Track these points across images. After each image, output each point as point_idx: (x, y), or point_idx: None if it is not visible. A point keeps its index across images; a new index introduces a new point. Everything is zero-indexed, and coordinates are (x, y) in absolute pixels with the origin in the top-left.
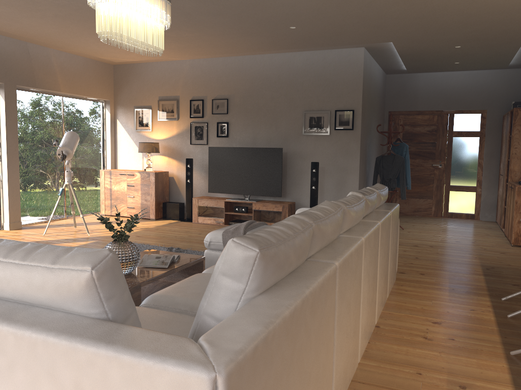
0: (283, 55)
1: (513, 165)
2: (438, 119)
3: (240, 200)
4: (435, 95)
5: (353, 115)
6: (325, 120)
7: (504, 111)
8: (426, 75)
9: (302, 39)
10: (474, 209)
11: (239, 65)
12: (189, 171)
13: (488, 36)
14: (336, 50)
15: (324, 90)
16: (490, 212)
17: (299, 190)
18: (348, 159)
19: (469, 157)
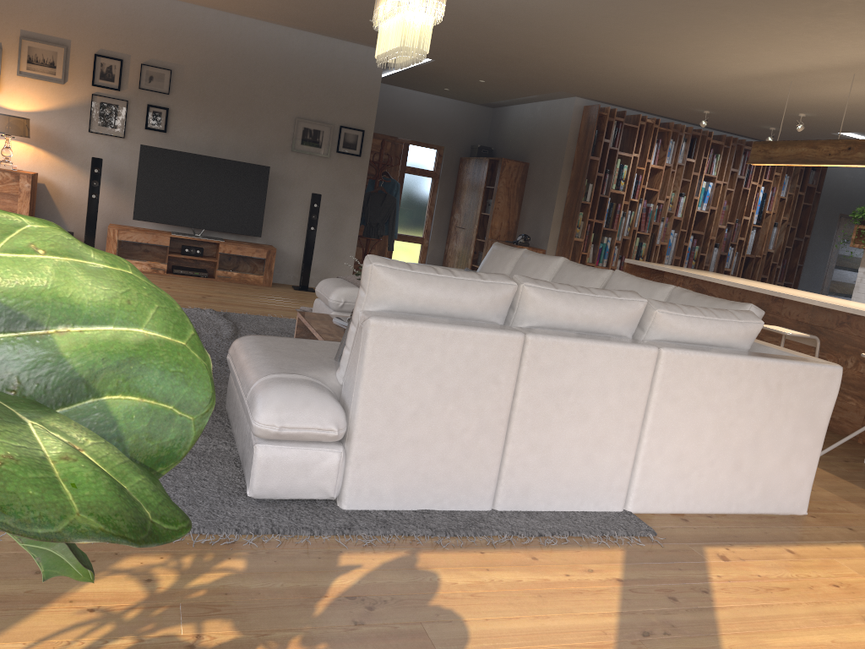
0: (273, 27)
1: (495, 221)
2: (392, 147)
3: (198, 237)
4: (392, 116)
5: (363, 137)
6: (326, 137)
7: (462, 153)
8: (385, 88)
9: (351, 29)
10: None
11: (198, 21)
12: (97, 180)
13: (525, 84)
14: (349, 44)
15: (328, 95)
16: None
17: (277, 229)
18: (350, 194)
19: (420, 201)
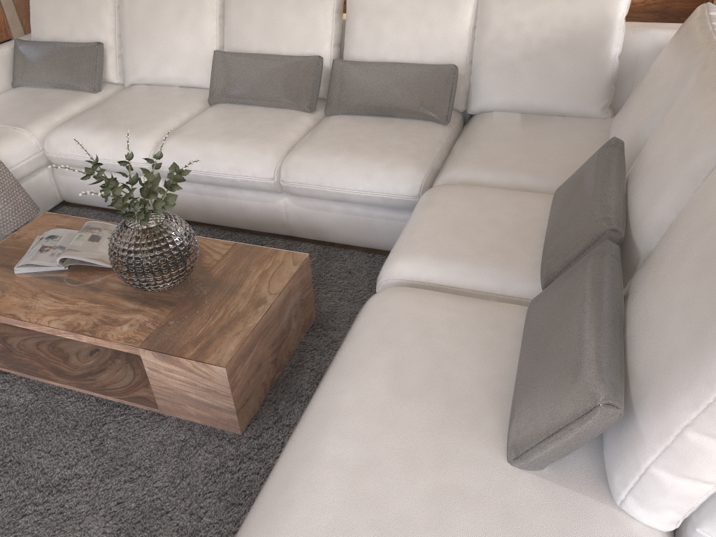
0: None
1: None
2: None
3: None
4: None
5: None
6: None
7: None
8: None
9: None
10: None
11: None
12: None
13: None
14: None
15: None
16: None
17: None
18: None
19: None
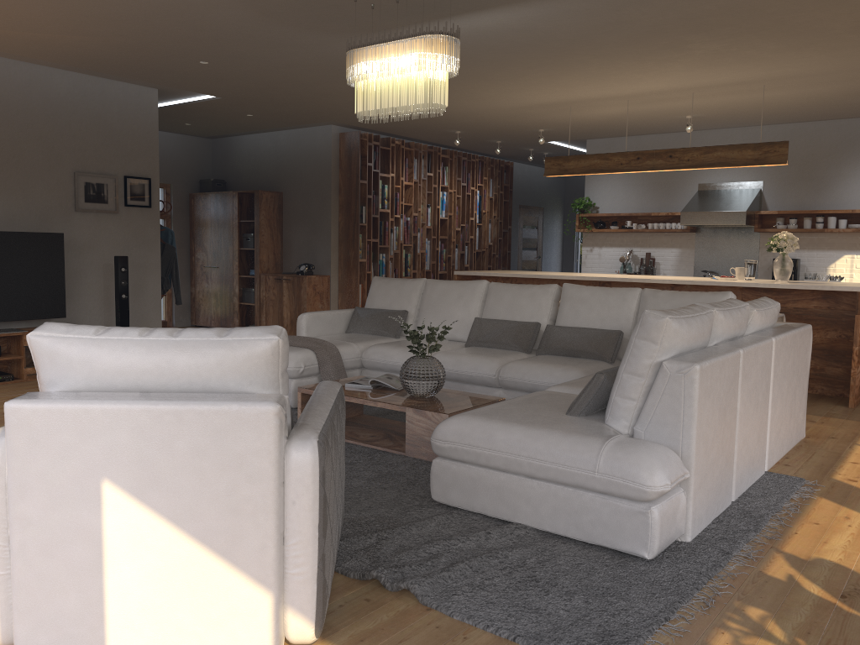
0: (31, 67)
1: (262, 254)
2: None
3: None
4: None
5: (150, 185)
6: (112, 190)
7: (190, 188)
8: None
9: (157, 70)
10: (165, 314)
11: None
12: None
13: (299, 116)
14: (120, 83)
15: (105, 142)
16: (184, 315)
17: (74, 304)
18: (146, 250)
19: None
